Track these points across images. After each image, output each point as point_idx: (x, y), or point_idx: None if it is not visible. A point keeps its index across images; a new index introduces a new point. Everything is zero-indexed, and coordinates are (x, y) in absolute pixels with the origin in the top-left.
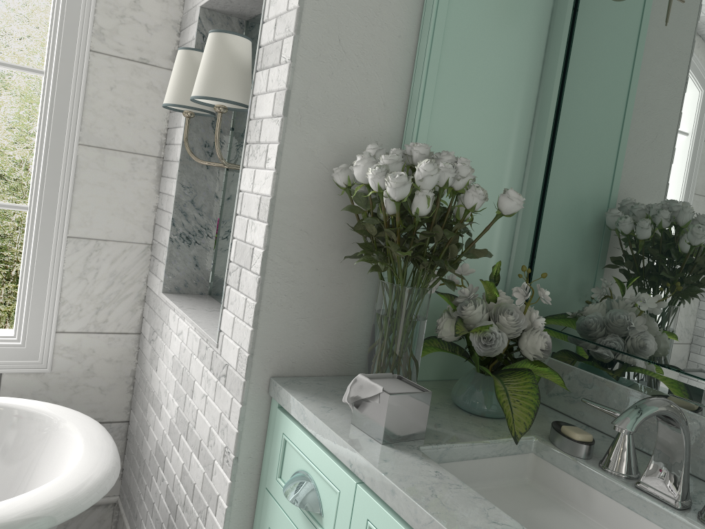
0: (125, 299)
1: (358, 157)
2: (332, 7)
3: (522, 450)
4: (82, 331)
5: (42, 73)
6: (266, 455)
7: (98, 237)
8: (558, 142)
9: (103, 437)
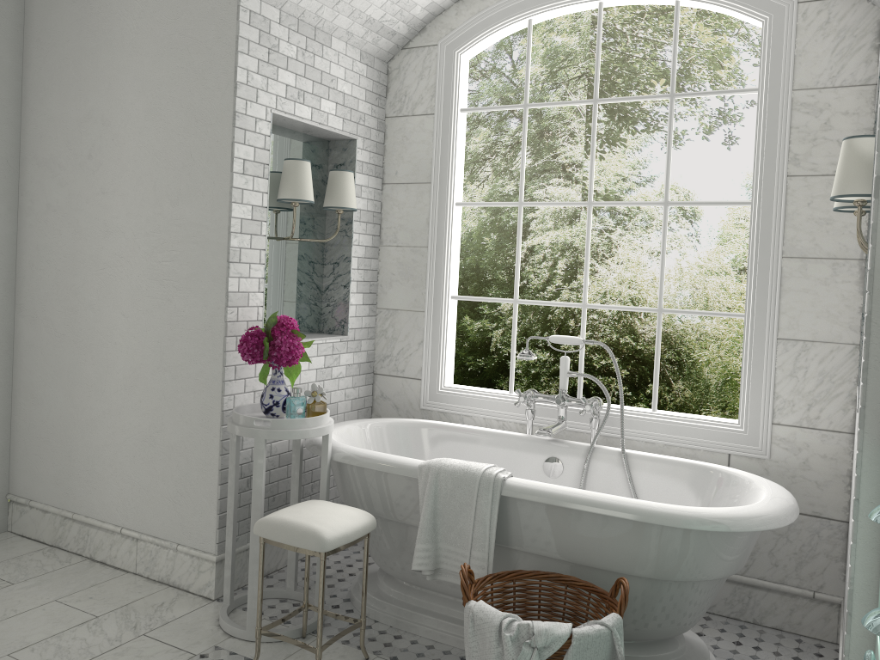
0: (835, 398)
1: None
2: None
3: None
4: (795, 425)
5: (749, 203)
6: None
7: (804, 338)
8: None
9: (785, 498)
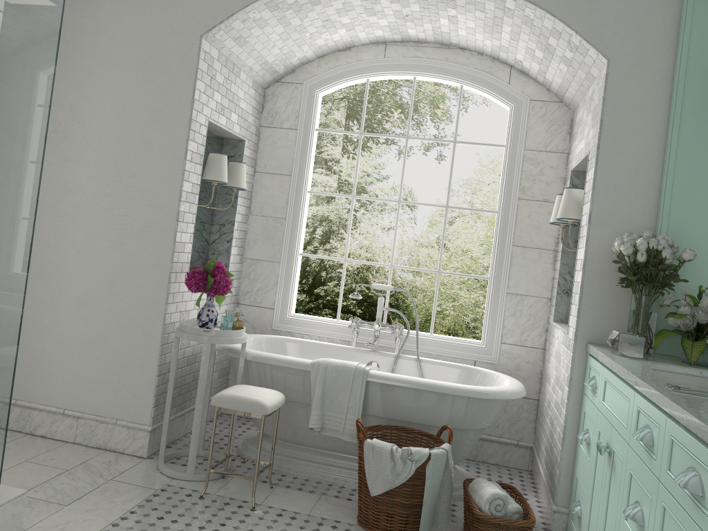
0: (536, 328)
1: (616, 239)
2: (610, 174)
3: (703, 375)
4: (513, 344)
5: (495, 212)
6: (585, 379)
7: (521, 293)
8: None
9: (519, 383)
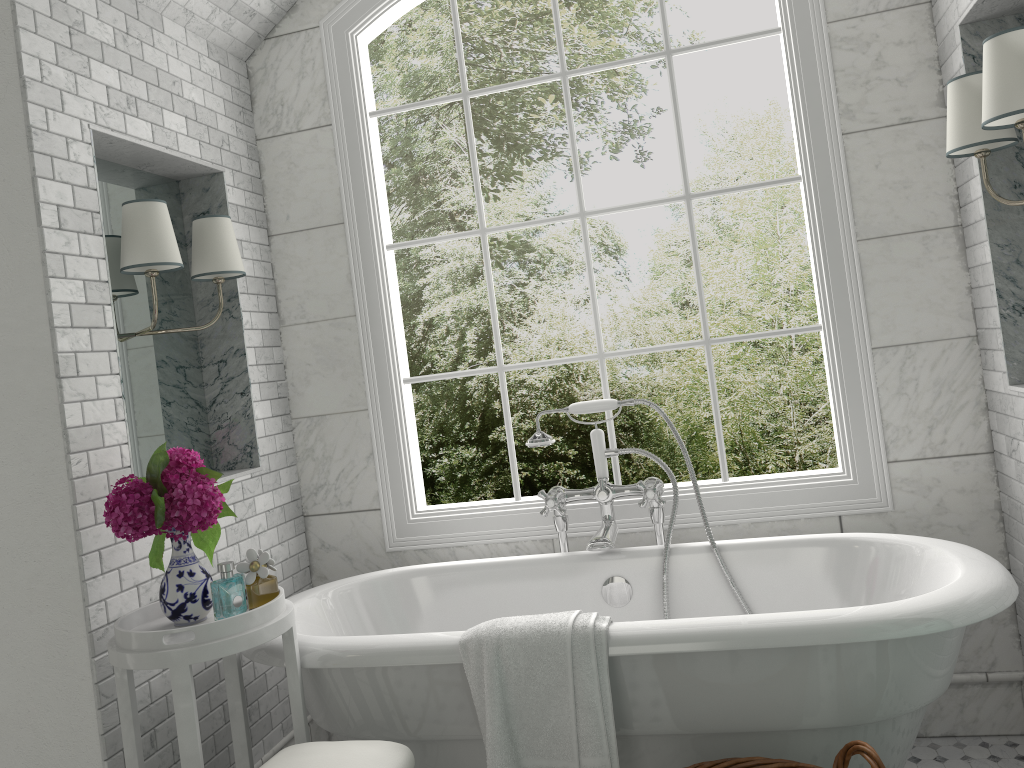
0: (960, 410)
1: None
2: None
3: None
4: (917, 458)
5: (799, 179)
6: None
7: (906, 341)
8: None
9: (984, 557)
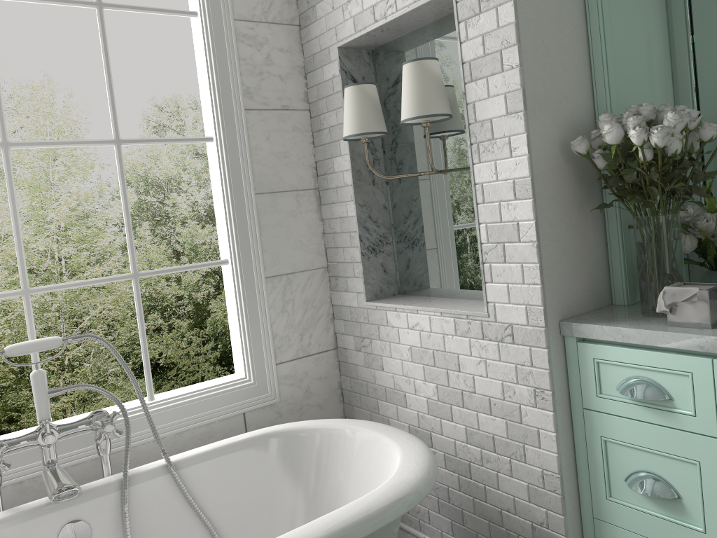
0: (319, 320)
1: (606, 125)
2: (534, 16)
3: None
4: (294, 358)
5: (211, 139)
6: (574, 384)
7: (287, 271)
8: (702, 80)
9: (390, 427)
